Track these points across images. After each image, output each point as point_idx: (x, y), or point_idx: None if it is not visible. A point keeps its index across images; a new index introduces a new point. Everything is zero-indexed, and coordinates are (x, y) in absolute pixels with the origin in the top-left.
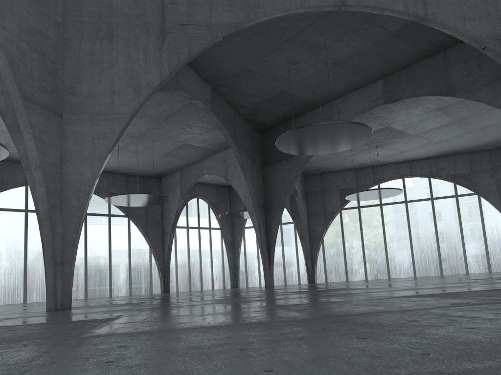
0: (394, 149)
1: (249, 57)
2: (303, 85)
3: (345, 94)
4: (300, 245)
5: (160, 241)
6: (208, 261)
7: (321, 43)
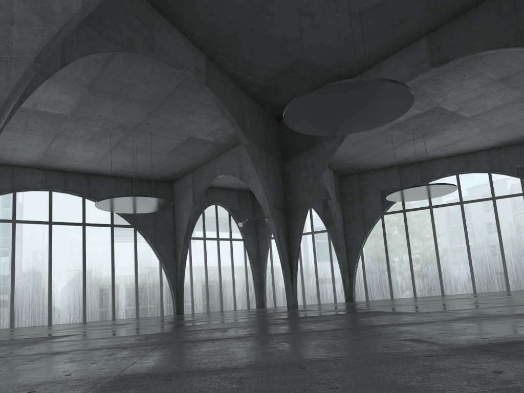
0: (445, 138)
1: (247, 7)
2: (323, 48)
3: (379, 62)
4: (335, 257)
5: (172, 255)
6: (229, 278)
7: None
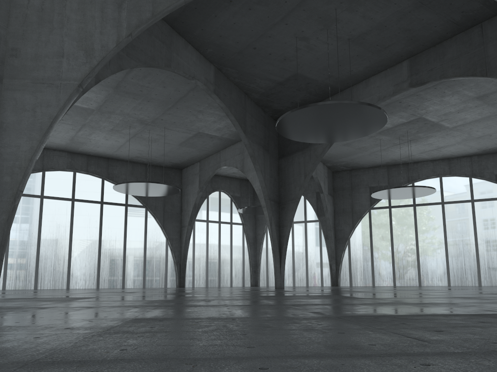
0: (430, 144)
1: (251, 31)
2: (317, 66)
3: (367, 78)
4: (324, 245)
5: (177, 234)
6: (227, 257)
7: (331, 14)
